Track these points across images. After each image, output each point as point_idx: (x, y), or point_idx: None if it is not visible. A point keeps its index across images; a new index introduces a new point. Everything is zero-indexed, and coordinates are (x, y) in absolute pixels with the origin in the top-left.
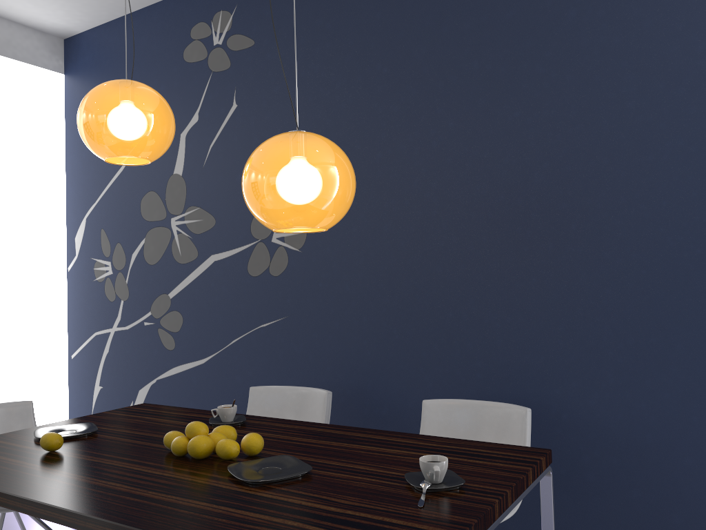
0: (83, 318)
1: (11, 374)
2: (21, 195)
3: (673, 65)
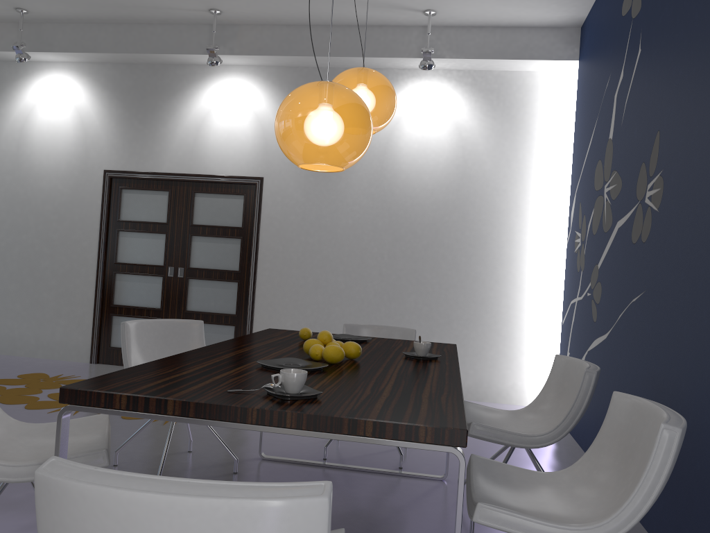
0: (568, 287)
1: (521, 330)
2: (542, 177)
3: None
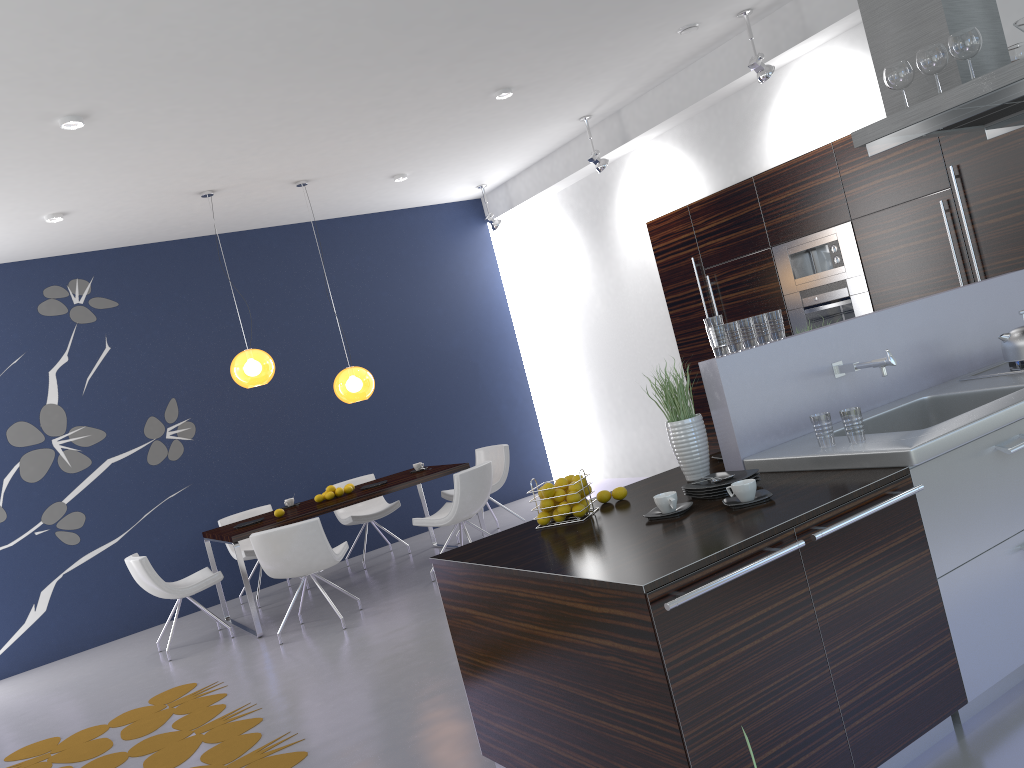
0: None
1: None
2: None
3: (374, 325)
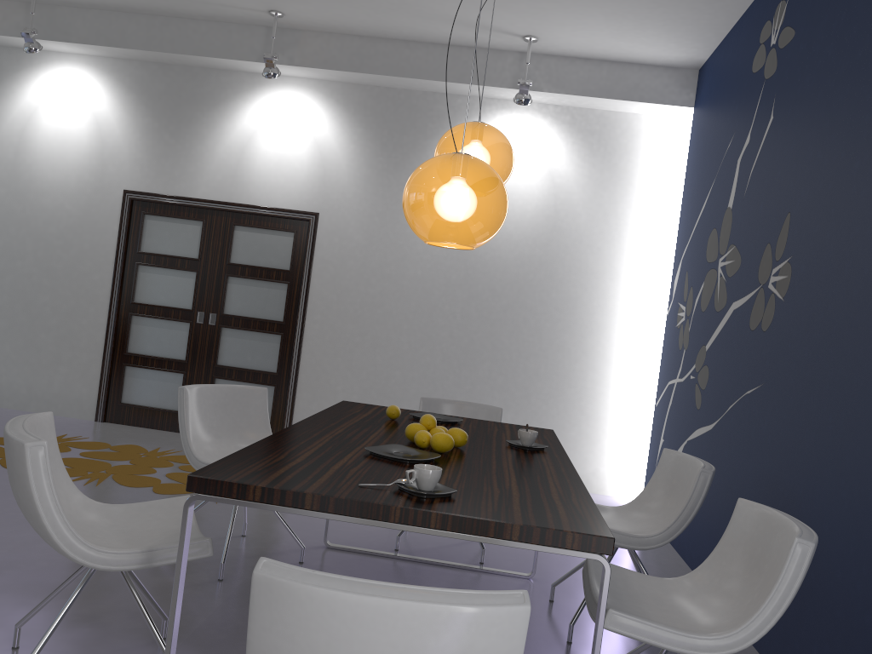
0: (666, 365)
1: (608, 409)
2: (643, 236)
3: None
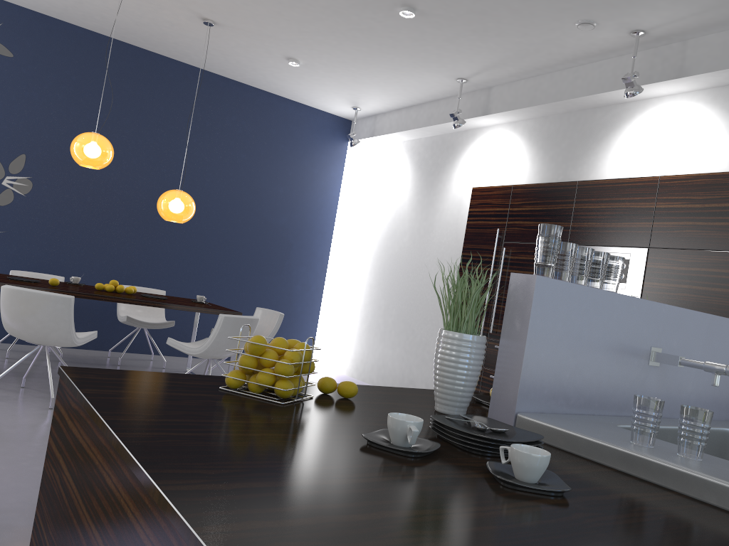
0: None
1: None
2: None
3: (223, 176)
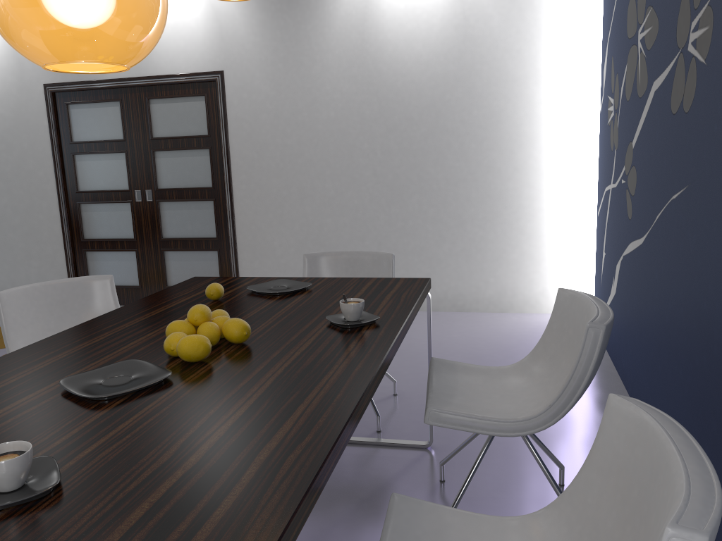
0: (602, 170)
1: (549, 225)
2: (567, 27)
3: None
